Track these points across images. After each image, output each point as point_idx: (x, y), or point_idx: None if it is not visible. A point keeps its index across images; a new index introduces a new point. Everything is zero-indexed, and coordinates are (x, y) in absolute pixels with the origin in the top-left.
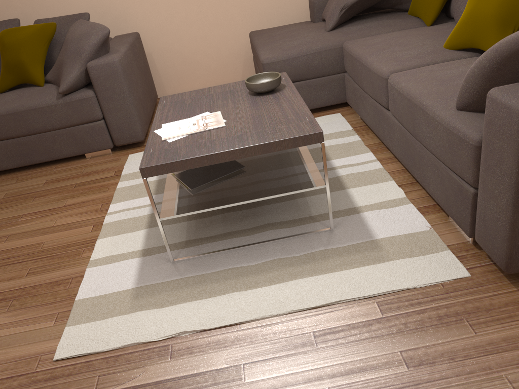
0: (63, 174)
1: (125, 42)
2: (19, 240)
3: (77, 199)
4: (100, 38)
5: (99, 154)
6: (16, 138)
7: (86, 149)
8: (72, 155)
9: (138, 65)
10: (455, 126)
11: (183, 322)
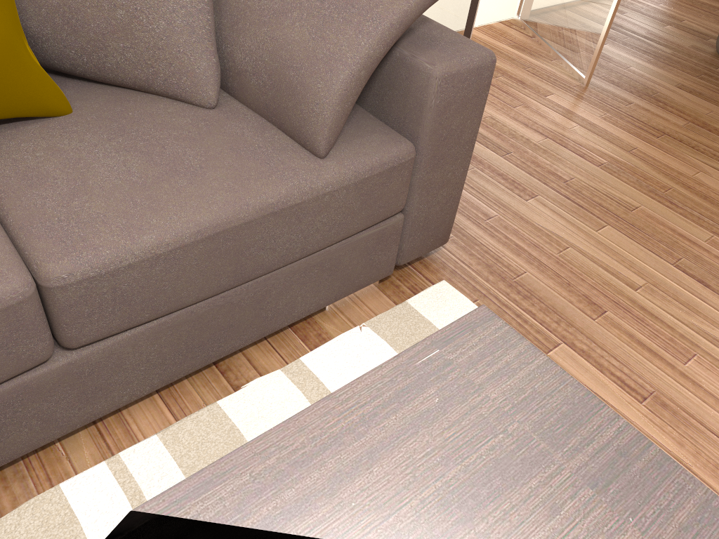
0: None
1: None
2: None
3: None
4: None
5: None
6: None
7: None
8: None
9: None
10: (371, 165)
11: None
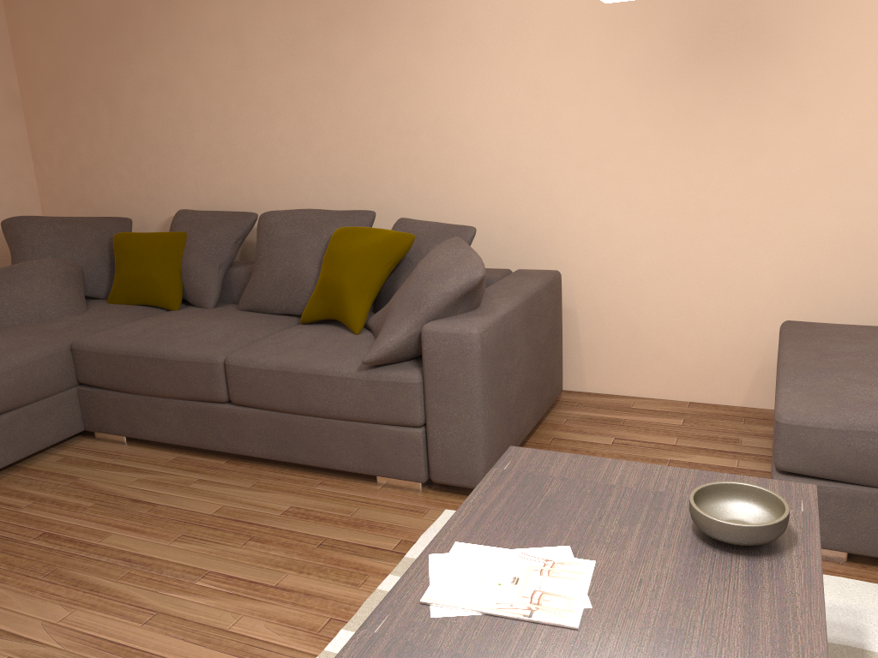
0: (322, 504)
1: (519, 292)
2: (160, 636)
3: (303, 579)
4: (461, 285)
5: (400, 484)
6: (281, 412)
7: (380, 468)
8: (354, 471)
9: (530, 337)
10: None
11: None
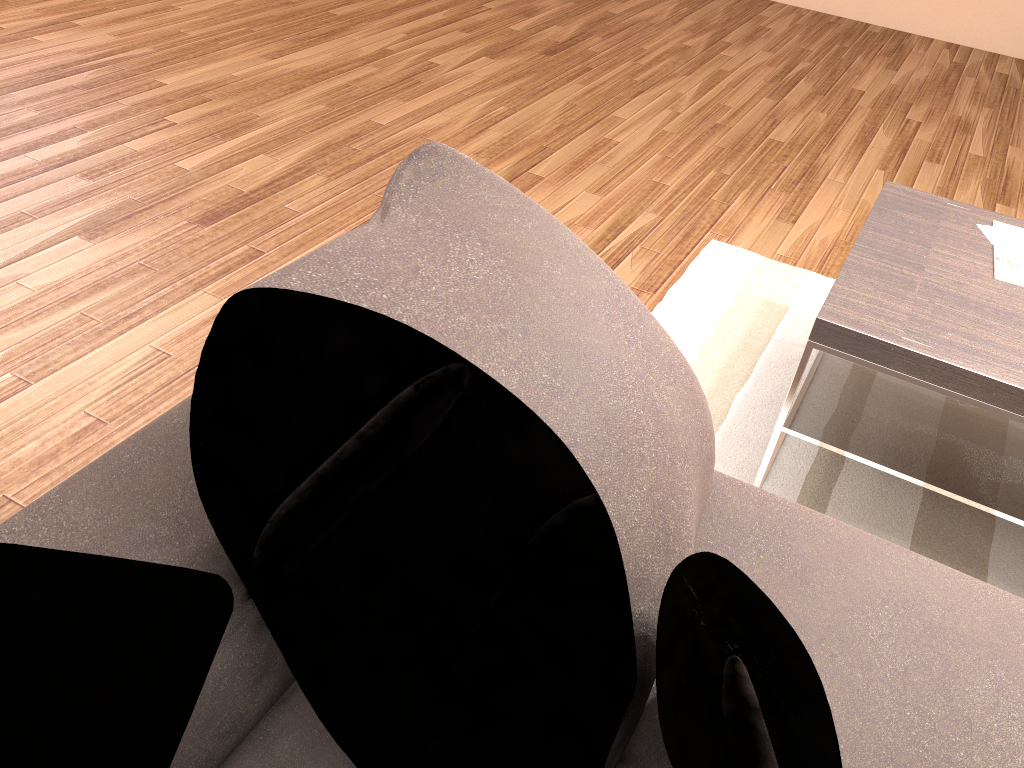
0: None
1: None
2: None
3: None
4: None
5: None
6: None
7: None
8: None
9: None
10: None
11: (678, 310)
